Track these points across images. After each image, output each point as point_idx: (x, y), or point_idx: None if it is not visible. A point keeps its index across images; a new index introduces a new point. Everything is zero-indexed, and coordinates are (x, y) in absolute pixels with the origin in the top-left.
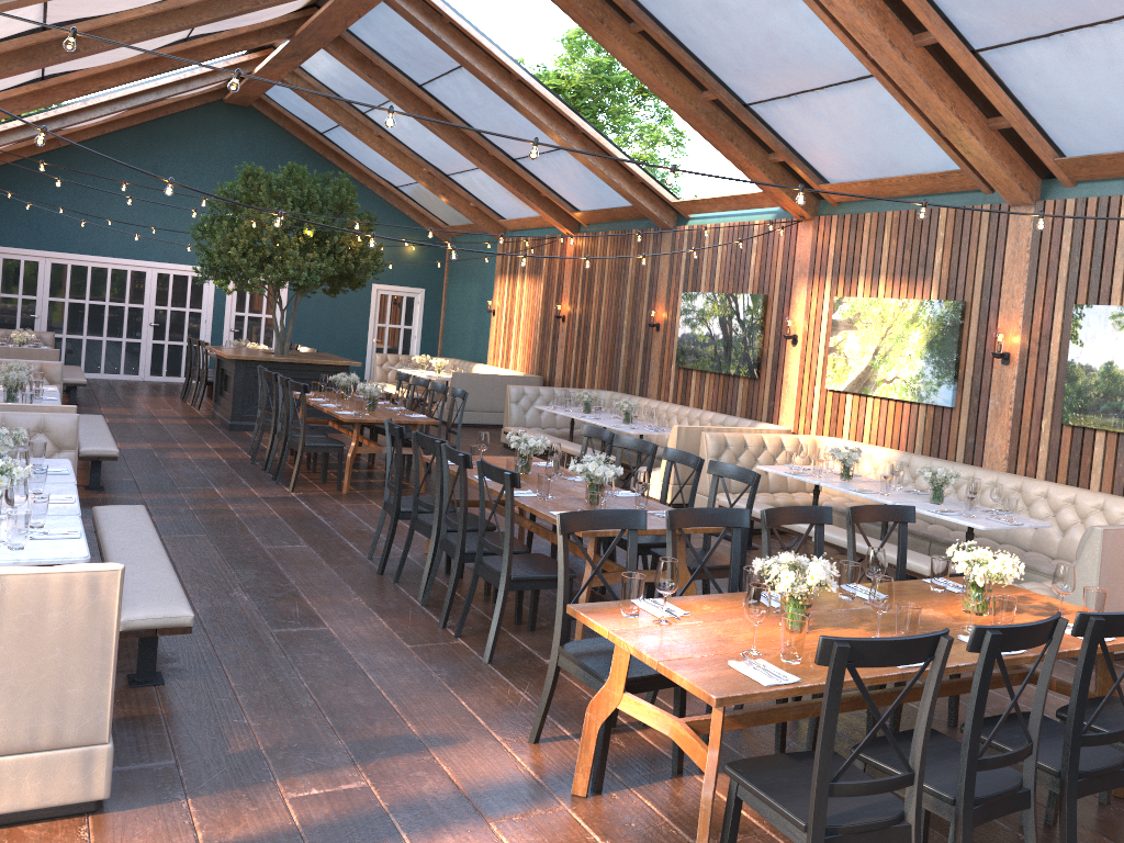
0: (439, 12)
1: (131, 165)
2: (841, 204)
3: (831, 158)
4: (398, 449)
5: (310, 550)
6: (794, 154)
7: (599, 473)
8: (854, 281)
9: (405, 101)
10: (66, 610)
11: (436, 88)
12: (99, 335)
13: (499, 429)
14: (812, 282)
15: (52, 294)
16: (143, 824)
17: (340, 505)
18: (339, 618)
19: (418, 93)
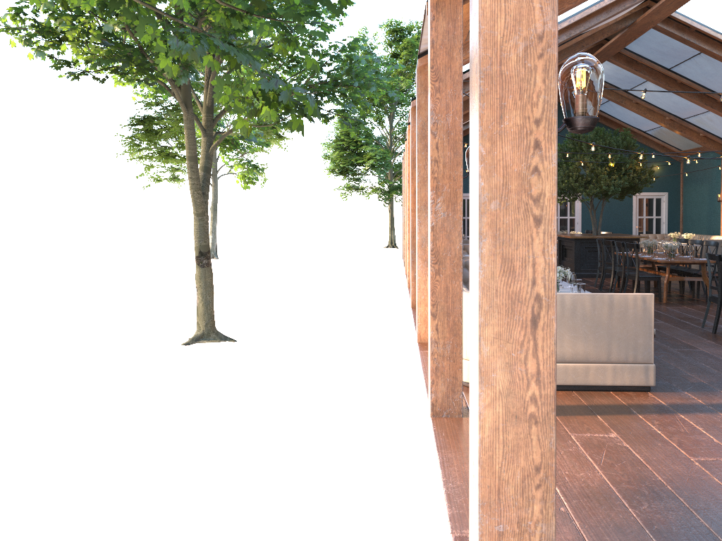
0: (687, 26)
1: None
2: None
3: None
4: (719, 267)
5: (665, 323)
6: None
7: None
8: None
9: (659, 80)
10: (634, 309)
11: (680, 68)
12: None
13: None
14: None
15: None
16: (672, 396)
17: (666, 307)
18: (705, 347)
19: (668, 74)
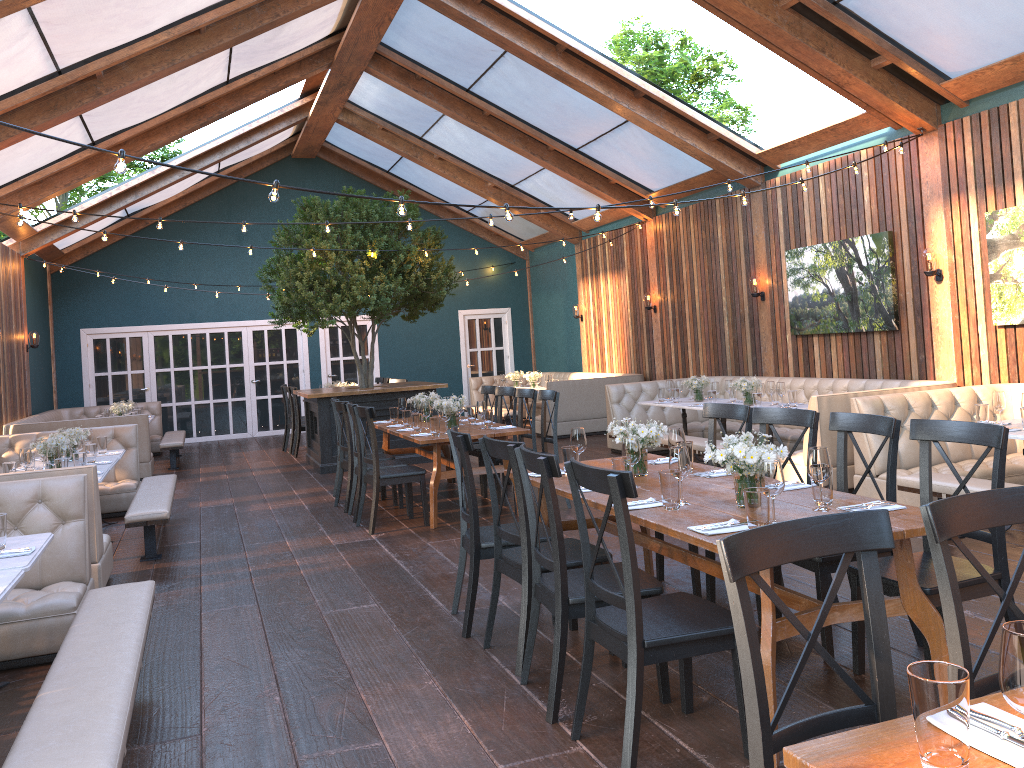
0: None
1: (214, 231)
2: (971, 103)
3: (955, 42)
4: (466, 465)
5: (379, 610)
6: (903, 51)
7: (753, 459)
8: (1009, 188)
9: (455, 109)
10: None
11: (483, 87)
12: (206, 398)
13: (605, 436)
14: (950, 203)
15: (158, 366)
16: None
17: (426, 543)
18: (401, 721)
19: (467, 98)
